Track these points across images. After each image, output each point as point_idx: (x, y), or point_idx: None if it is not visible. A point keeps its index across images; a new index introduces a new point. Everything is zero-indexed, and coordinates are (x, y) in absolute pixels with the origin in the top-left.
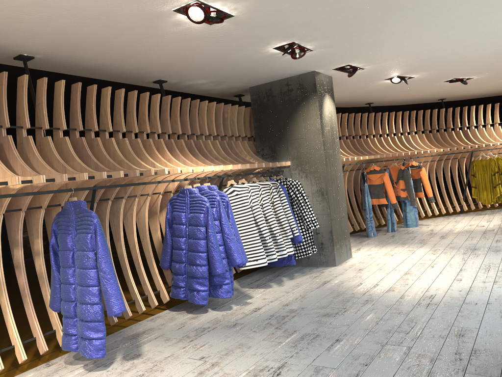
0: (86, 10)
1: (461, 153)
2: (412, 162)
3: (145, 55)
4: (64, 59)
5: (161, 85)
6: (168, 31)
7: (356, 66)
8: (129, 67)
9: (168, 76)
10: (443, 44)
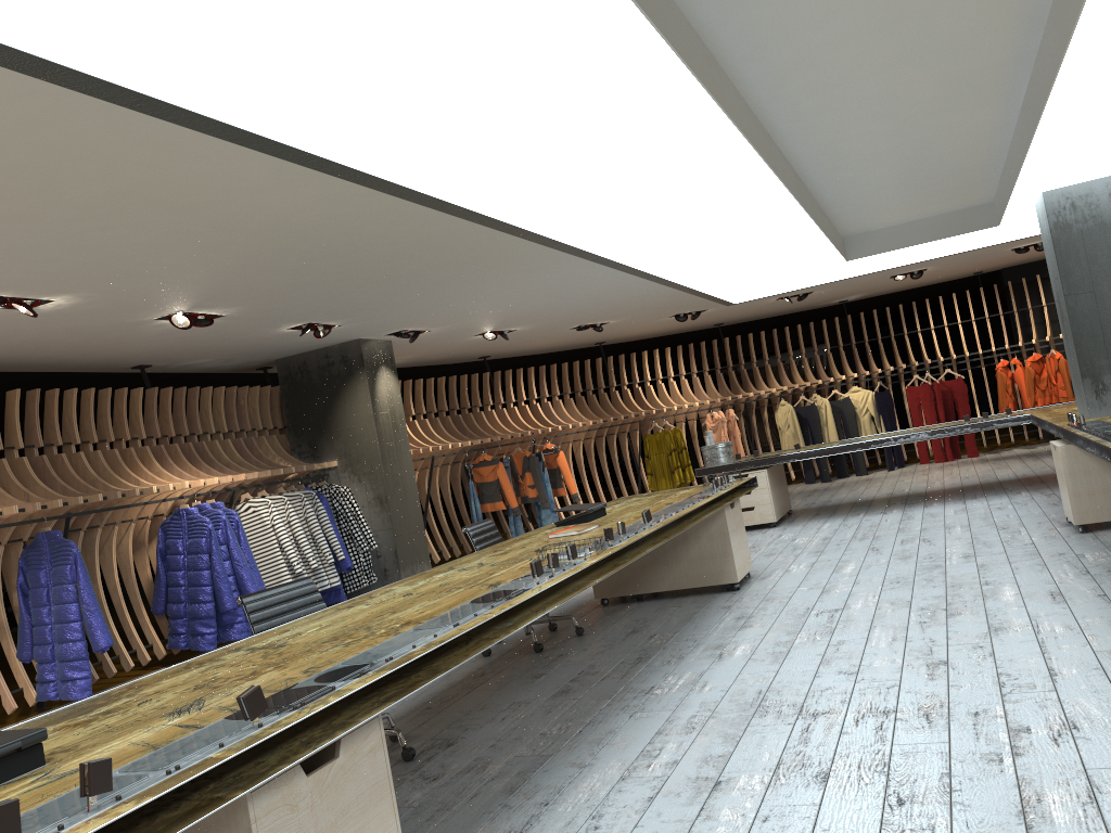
0: (57, 328)
1: (628, 424)
2: (547, 443)
3: (122, 348)
4: (15, 360)
5: (144, 371)
6: (151, 330)
7: (415, 329)
8: (99, 359)
9: (153, 360)
10: (511, 306)
